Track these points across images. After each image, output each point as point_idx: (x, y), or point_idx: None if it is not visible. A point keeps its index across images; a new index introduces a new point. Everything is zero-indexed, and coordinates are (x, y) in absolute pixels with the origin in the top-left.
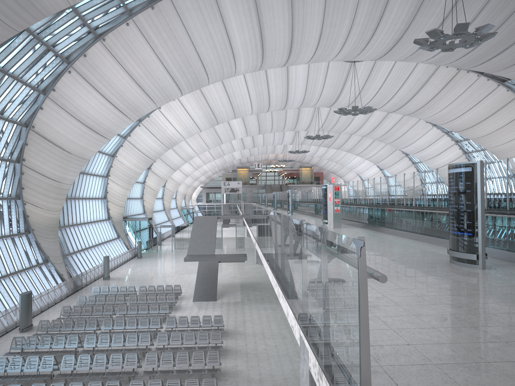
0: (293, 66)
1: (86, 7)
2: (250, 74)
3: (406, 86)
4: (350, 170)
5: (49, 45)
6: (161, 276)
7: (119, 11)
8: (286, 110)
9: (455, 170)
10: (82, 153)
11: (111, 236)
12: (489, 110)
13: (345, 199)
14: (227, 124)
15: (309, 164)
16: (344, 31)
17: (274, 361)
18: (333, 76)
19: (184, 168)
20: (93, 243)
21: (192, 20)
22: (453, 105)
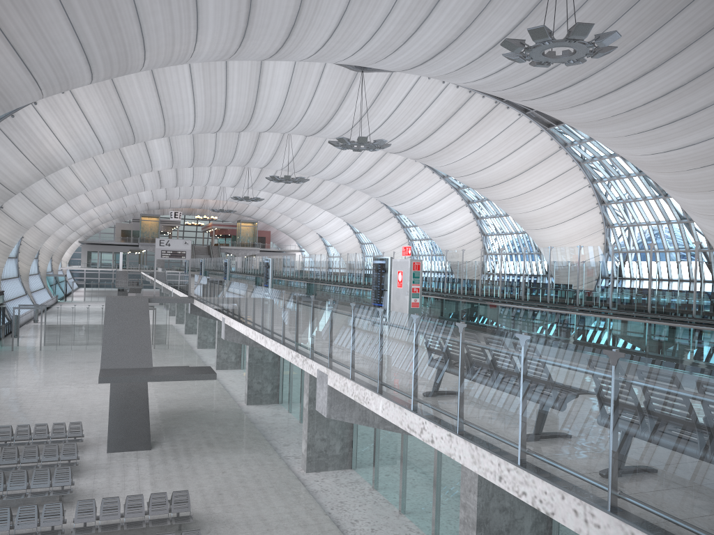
0: (270, 64)
1: None
2: (201, 66)
3: (425, 118)
4: (311, 230)
5: None
6: (30, 399)
7: None
8: (240, 134)
9: None
10: None
11: None
12: (525, 163)
13: None
14: (142, 146)
15: (251, 217)
16: (379, 14)
17: None
18: (328, 89)
19: (59, 211)
20: None
21: None
22: (481, 152)
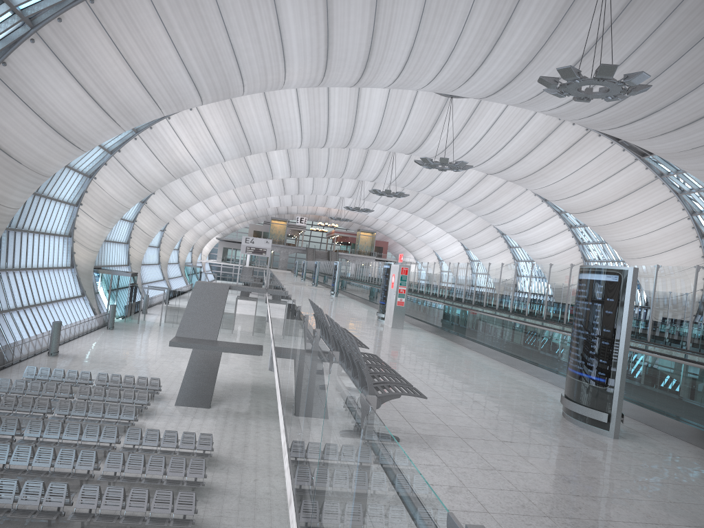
0: (367, 89)
1: None
2: (306, 90)
3: (515, 142)
4: (425, 244)
5: None
6: (136, 360)
7: None
8: (350, 149)
9: (592, 276)
10: (38, 165)
11: (72, 292)
12: (618, 191)
13: (414, 286)
14: (264, 157)
15: (370, 228)
16: (444, 50)
17: (278, 514)
18: (420, 112)
19: (196, 209)
20: (42, 299)
21: None
22: (573, 177)
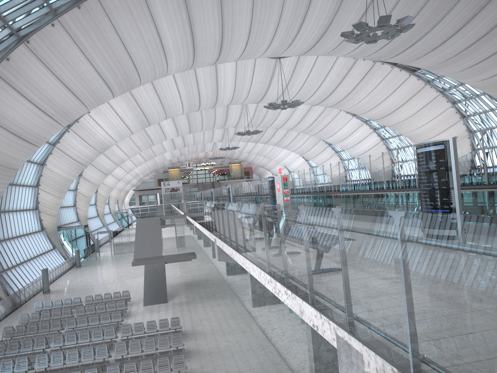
0: (221, 64)
1: (7, 7)
2: (180, 73)
3: (328, 80)
4: (278, 162)
5: None
6: (105, 283)
7: (43, 11)
8: (215, 108)
9: (426, 149)
10: (10, 163)
11: (46, 247)
12: (403, 98)
13: None
14: (157, 126)
15: (238, 159)
16: (272, 27)
17: (239, 357)
18: (260, 73)
19: (116, 172)
20: (28, 256)
21: (121, 20)
22: (371, 95)
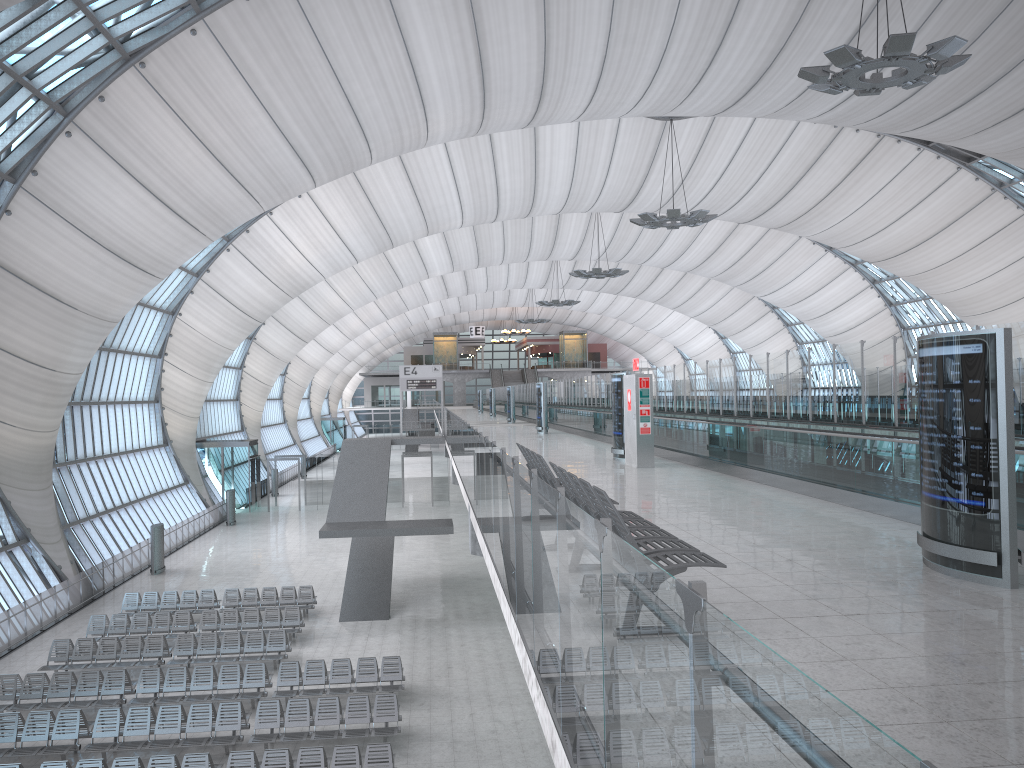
0: (547, 128)
1: None
2: (459, 143)
3: (774, 170)
4: (661, 338)
5: (18, 74)
6: (274, 564)
7: (174, 2)
8: (533, 218)
9: (941, 351)
10: (101, 308)
11: (170, 480)
12: (939, 218)
13: (658, 402)
14: (412, 248)
15: (578, 327)
16: (652, 53)
17: (513, 760)
18: (629, 149)
19: (326, 337)
20: (132, 495)
21: (333, 26)
22: (868, 209)
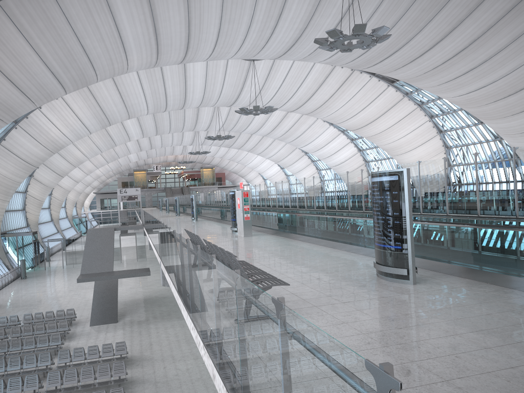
0: (190, 63)
1: None
2: (144, 71)
3: (304, 86)
4: (252, 169)
5: None
6: (50, 298)
7: None
8: (185, 109)
9: (381, 179)
10: None
11: None
12: (380, 109)
13: (252, 203)
14: (120, 125)
15: (210, 164)
16: (243, 28)
17: (187, 388)
18: (233, 75)
19: (74, 174)
20: None
21: (74, 9)
22: (348, 105)
